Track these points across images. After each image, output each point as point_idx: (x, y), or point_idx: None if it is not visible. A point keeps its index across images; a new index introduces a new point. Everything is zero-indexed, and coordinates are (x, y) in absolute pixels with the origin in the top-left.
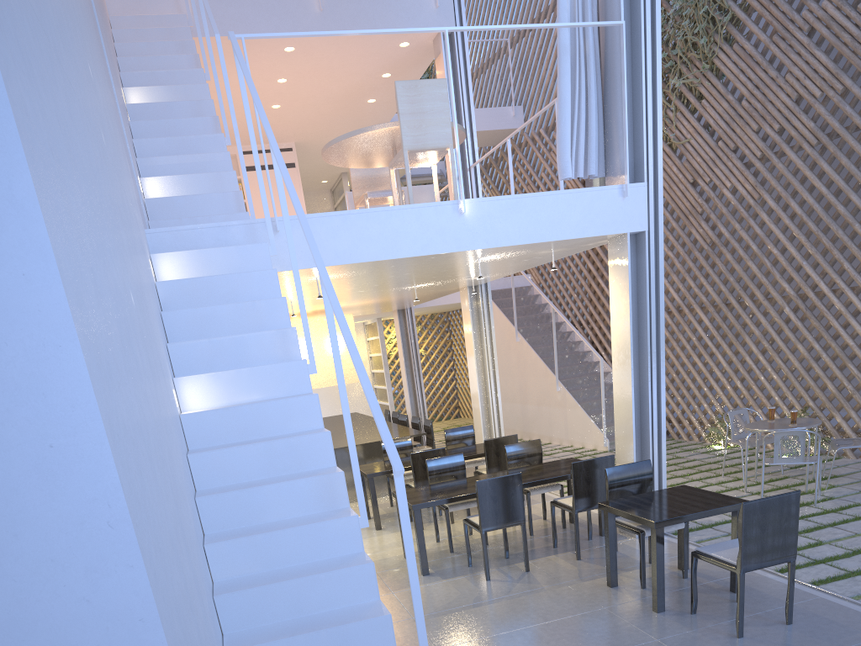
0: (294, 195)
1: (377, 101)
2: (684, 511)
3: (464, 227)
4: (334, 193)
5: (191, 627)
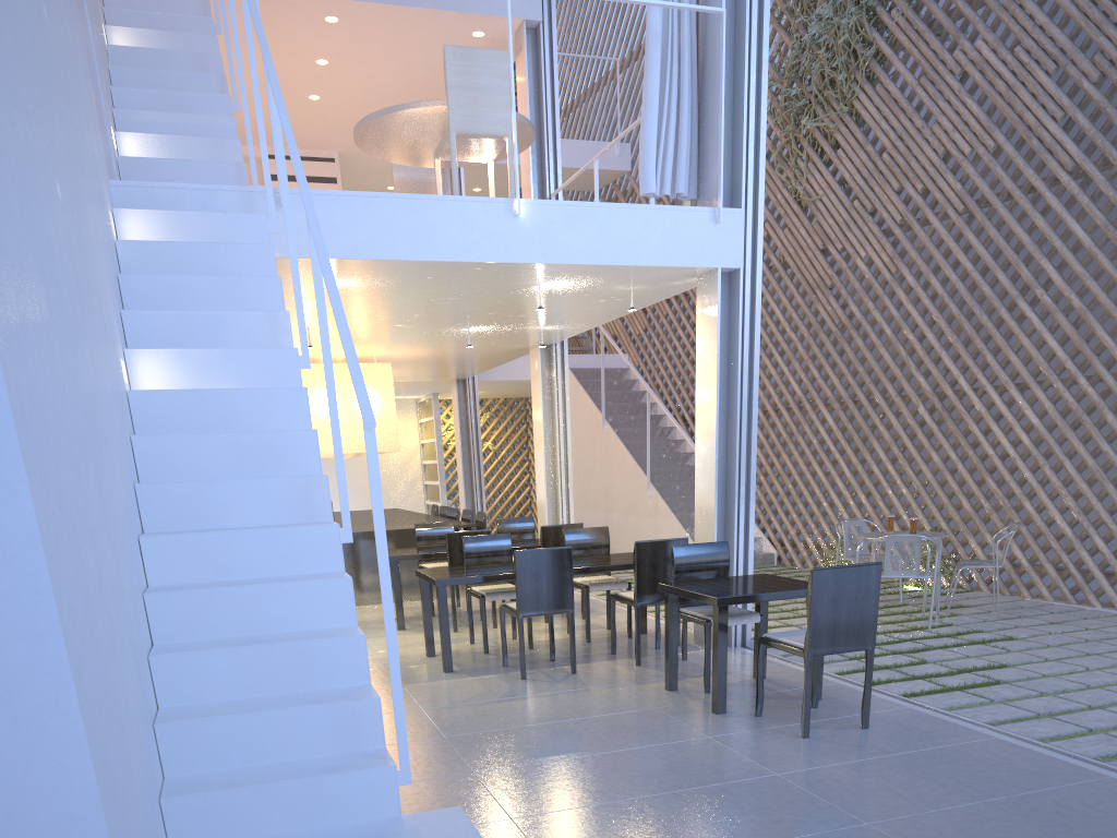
0: (288, 127)
1: None
2: (754, 591)
3: (518, 233)
4: None
5: (84, 545)
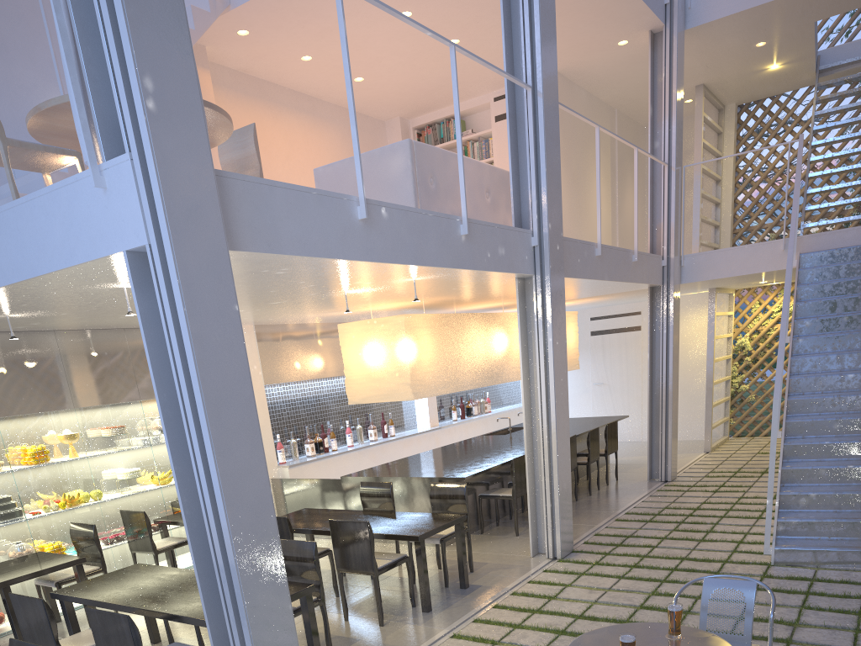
0: None
1: None
2: None
3: None
4: (716, 112)
5: None
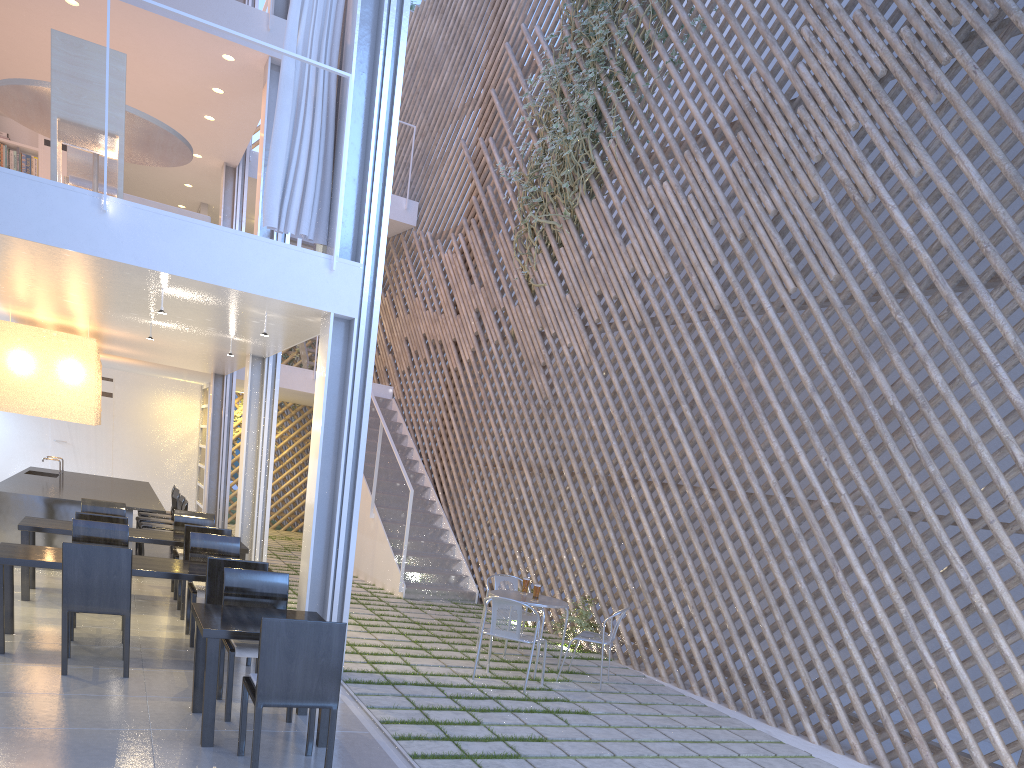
0: None
1: (217, 121)
2: (256, 629)
3: (106, 229)
4: None
5: None
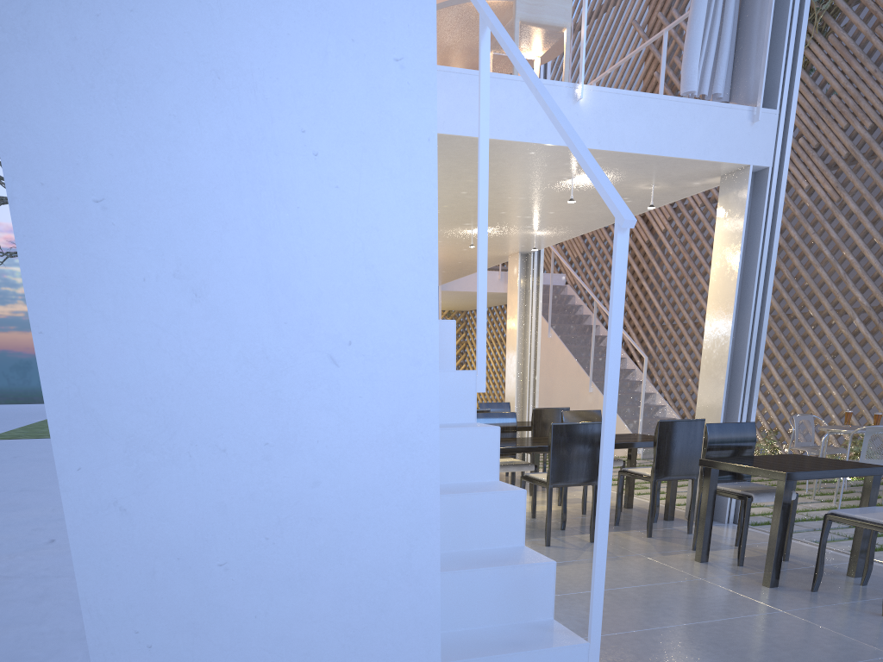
0: None
1: None
2: (815, 468)
3: (577, 118)
4: None
5: None
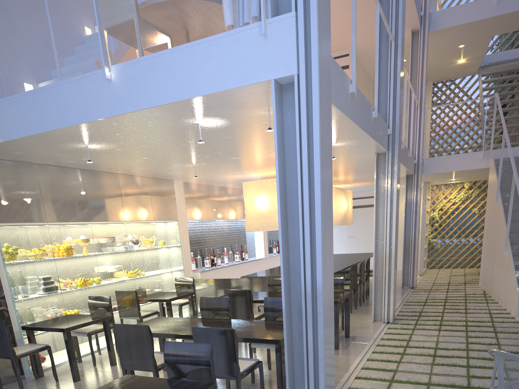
0: None
1: None
2: None
3: (113, 93)
4: None
5: None
